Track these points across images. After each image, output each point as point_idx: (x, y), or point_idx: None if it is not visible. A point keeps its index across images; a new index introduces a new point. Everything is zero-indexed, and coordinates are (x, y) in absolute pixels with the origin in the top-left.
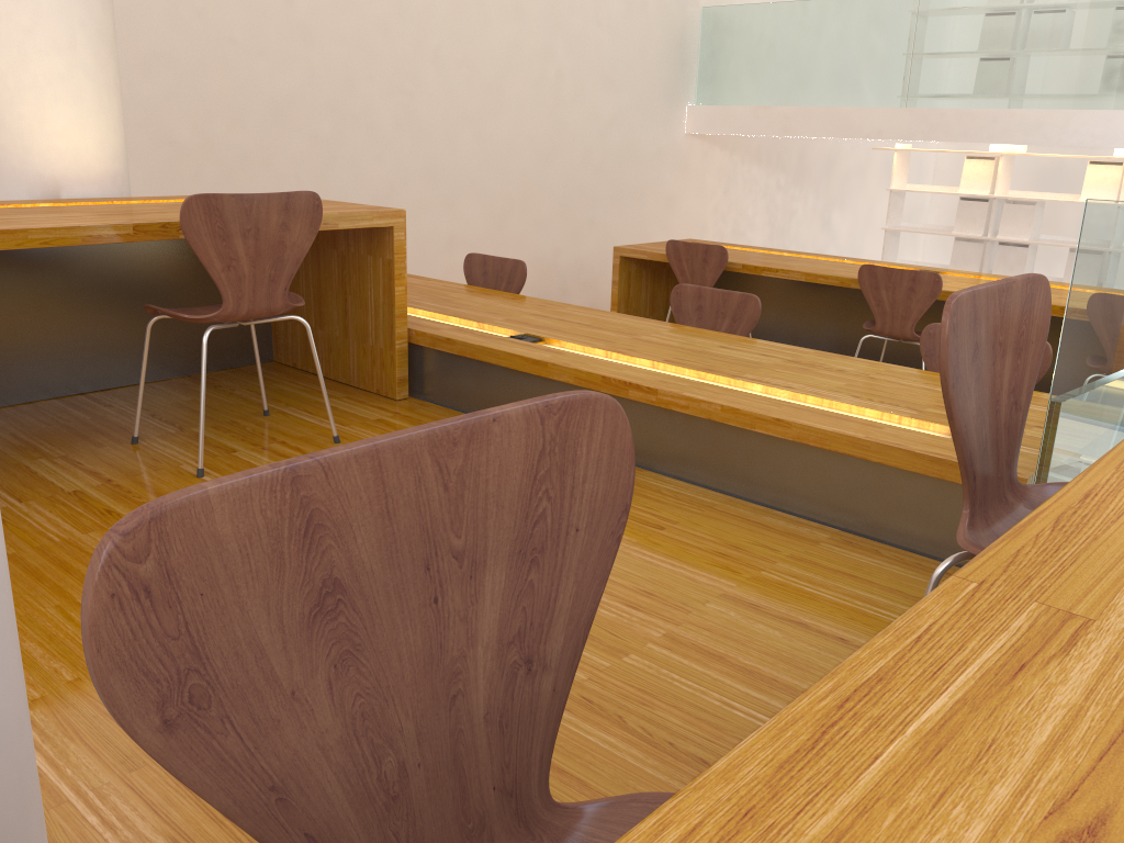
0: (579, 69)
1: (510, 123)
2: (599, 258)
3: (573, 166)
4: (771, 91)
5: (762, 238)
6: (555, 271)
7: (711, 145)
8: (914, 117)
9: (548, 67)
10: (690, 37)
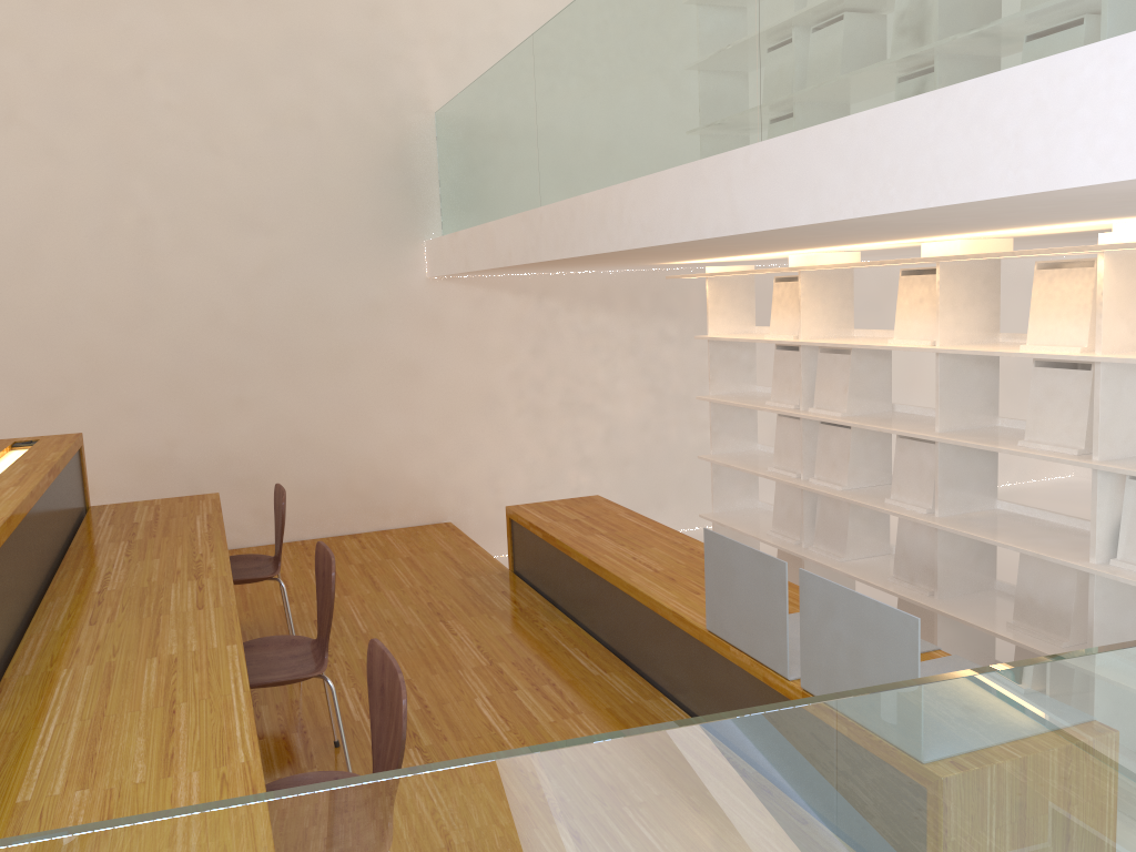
0: (183, 211)
1: (56, 286)
2: (265, 448)
3: (190, 332)
4: (472, 211)
5: (637, 411)
6: (174, 467)
7: (492, 290)
8: (526, 227)
9: (120, 213)
10: (418, 153)
